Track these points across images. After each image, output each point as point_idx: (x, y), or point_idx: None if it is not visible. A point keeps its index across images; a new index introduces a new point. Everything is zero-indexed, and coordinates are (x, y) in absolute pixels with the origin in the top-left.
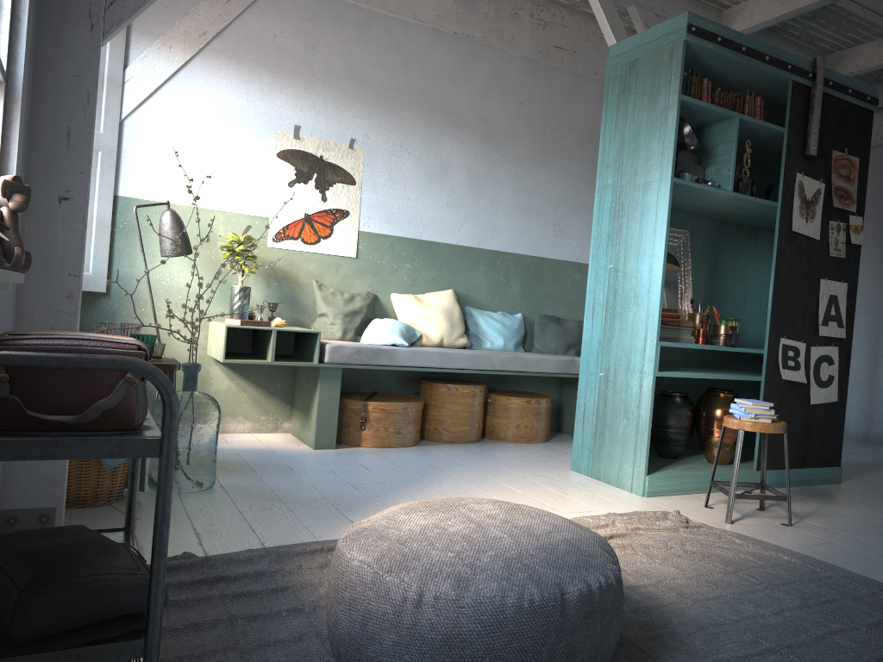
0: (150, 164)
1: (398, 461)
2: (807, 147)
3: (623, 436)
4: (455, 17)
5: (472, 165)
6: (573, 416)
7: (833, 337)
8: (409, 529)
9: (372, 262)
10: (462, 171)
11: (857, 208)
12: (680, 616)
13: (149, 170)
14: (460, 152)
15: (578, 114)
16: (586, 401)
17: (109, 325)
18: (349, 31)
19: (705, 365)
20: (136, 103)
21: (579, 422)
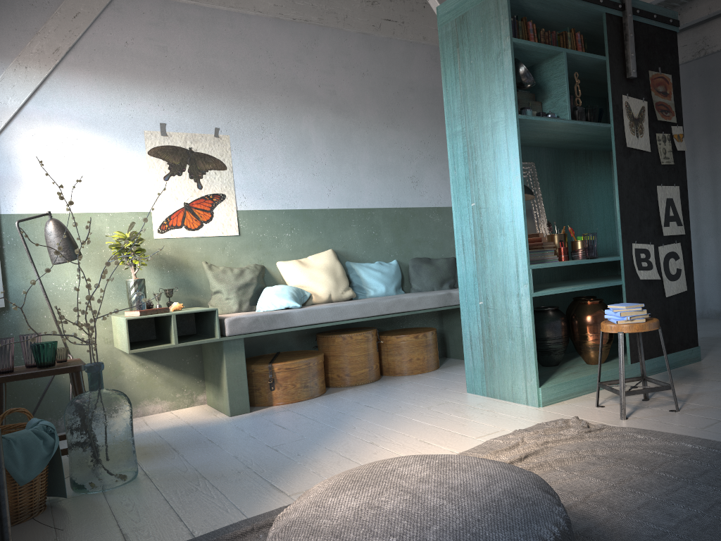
0: (26, 179)
1: (310, 414)
2: (627, 71)
3: (511, 355)
4: (291, 5)
5: (329, 135)
6: (456, 342)
7: (675, 235)
8: (341, 516)
9: (255, 237)
10: (322, 142)
11: (676, 119)
12: (621, 533)
13: (27, 185)
14: (317, 125)
15: (415, 77)
16: (471, 329)
17: (6, 340)
18: (196, 30)
19: (567, 278)
20: (2, 125)
21: (467, 349)
